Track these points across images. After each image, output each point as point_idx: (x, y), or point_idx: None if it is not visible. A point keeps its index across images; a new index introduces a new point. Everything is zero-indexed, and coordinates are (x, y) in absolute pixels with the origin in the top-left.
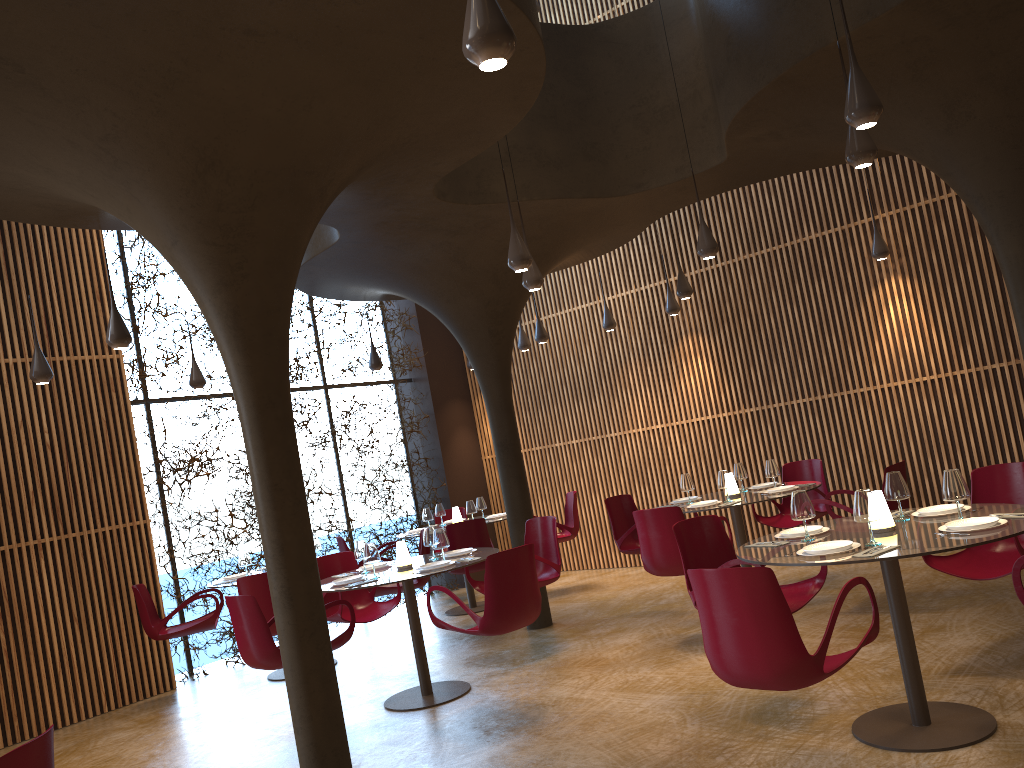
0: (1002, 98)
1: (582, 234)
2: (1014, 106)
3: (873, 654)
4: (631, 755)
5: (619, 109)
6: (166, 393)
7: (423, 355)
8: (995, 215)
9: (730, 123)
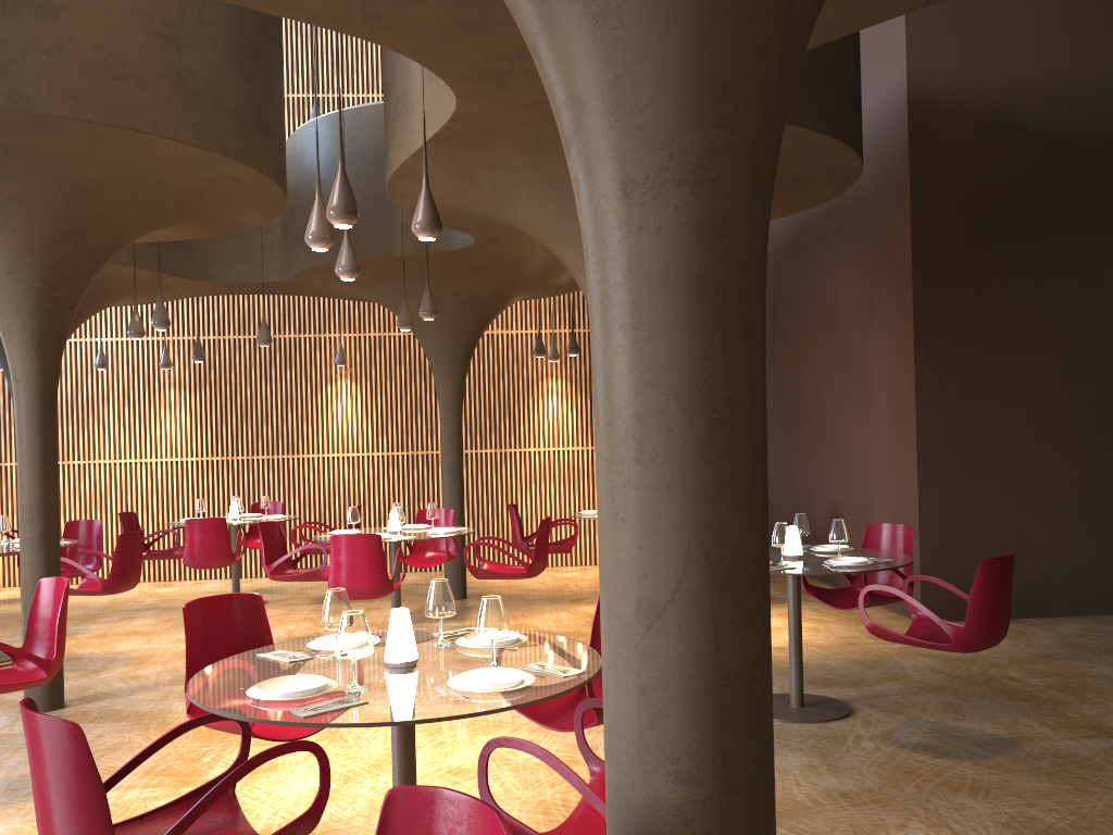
0: (461, 306)
1: (141, 294)
2: (465, 311)
3: None
4: None
5: None
6: None
7: None
8: (442, 366)
9: (311, 268)
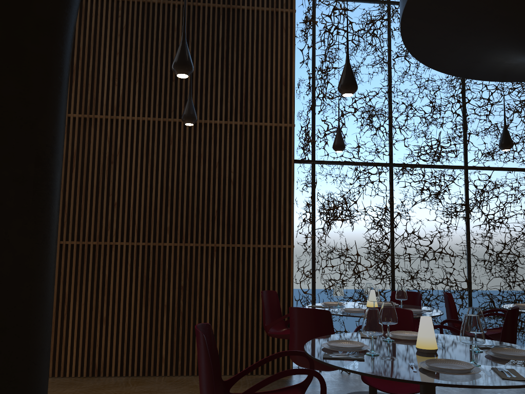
0: None
1: None
2: None
3: None
4: None
5: None
6: (330, 158)
7: None
8: None
9: None
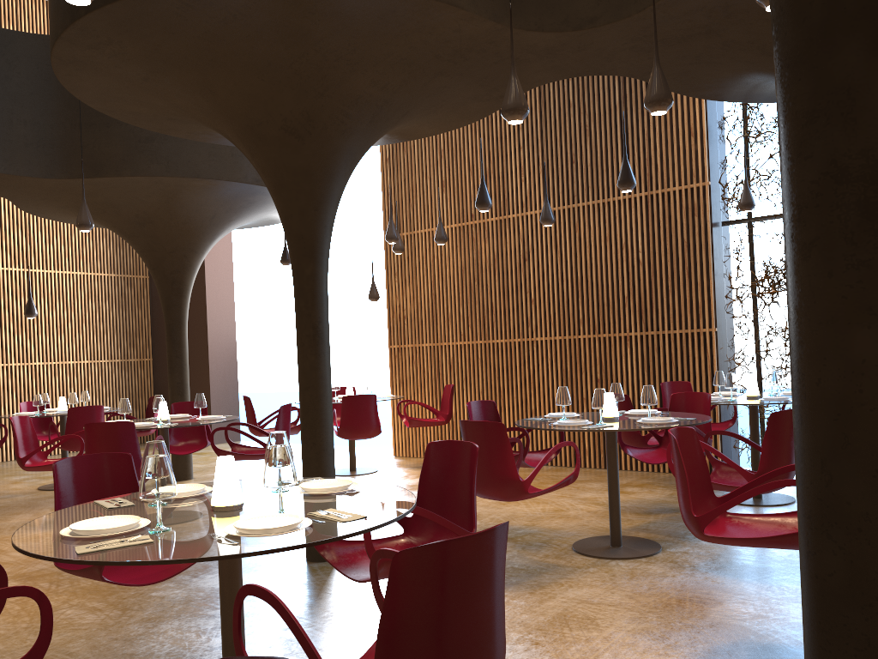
0: None
1: None
2: None
3: None
4: (346, 626)
5: None
6: (774, 210)
7: None
8: None
9: None
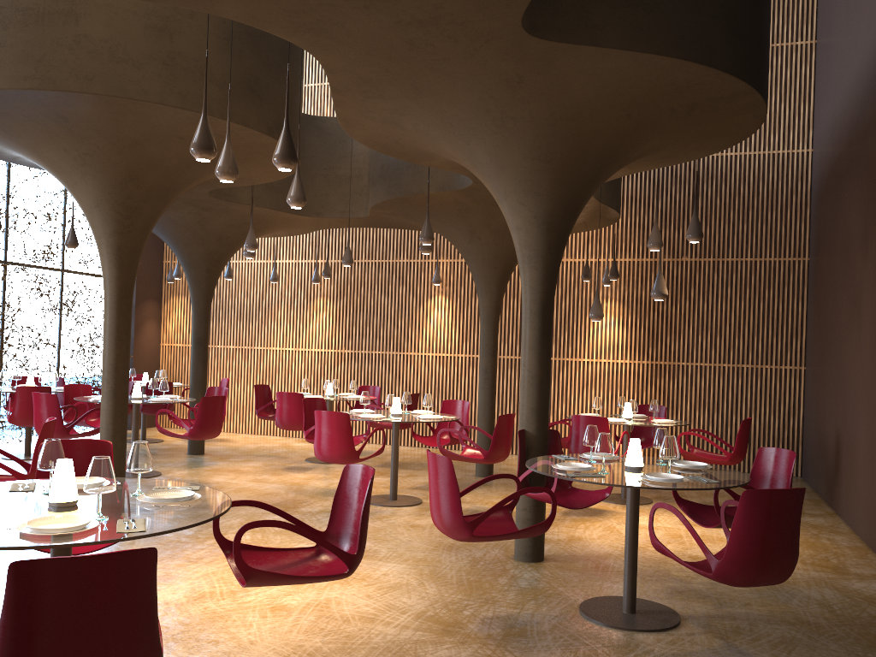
0: (493, 235)
1: (277, 227)
2: (497, 240)
3: (381, 480)
4: (262, 500)
5: (317, 168)
6: None
7: None
8: (481, 285)
9: (374, 205)
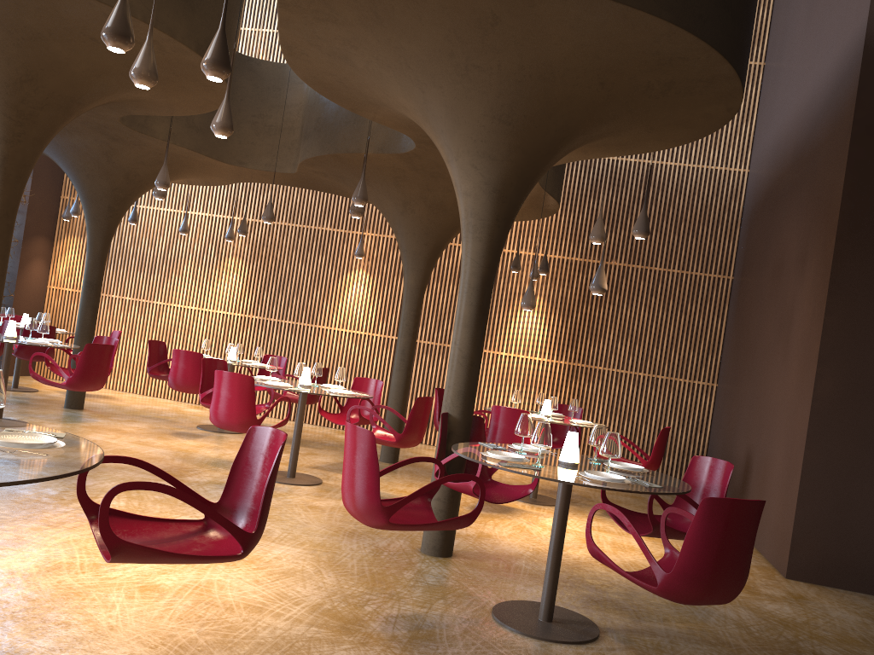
0: (427, 210)
1: (194, 172)
2: (431, 216)
3: None
4: None
5: (246, 113)
6: None
7: (29, 195)
8: (409, 261)
9: (304, 160)
